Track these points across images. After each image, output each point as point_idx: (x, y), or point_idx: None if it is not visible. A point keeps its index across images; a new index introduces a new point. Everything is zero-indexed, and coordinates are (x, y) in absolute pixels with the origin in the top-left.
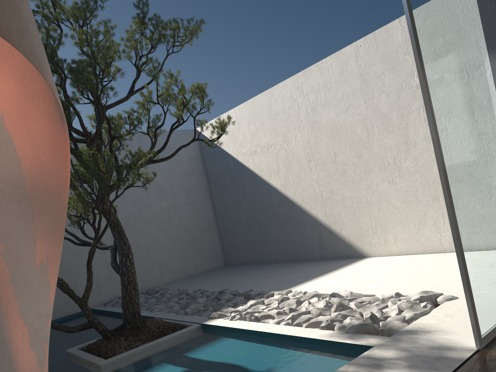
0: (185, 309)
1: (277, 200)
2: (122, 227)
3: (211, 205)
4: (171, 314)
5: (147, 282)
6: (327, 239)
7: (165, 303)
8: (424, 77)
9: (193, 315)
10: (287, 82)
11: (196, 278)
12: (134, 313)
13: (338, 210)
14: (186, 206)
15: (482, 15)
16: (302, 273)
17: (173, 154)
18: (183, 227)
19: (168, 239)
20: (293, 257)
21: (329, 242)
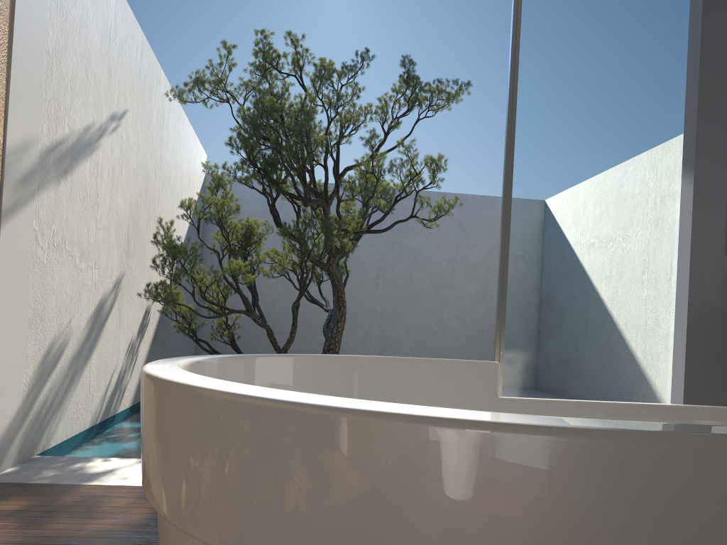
0: None
1: None
2: (343, 293)
3: None
4: None
5: None
6: None
7: None
8: (508, 193)
9: None
10: None
11: None
12: None
13: None
14: None
15: (685, 121)
16: None
17: (388, 228)
18: (488, 323)
19: (464, 331)
20: None
21: None
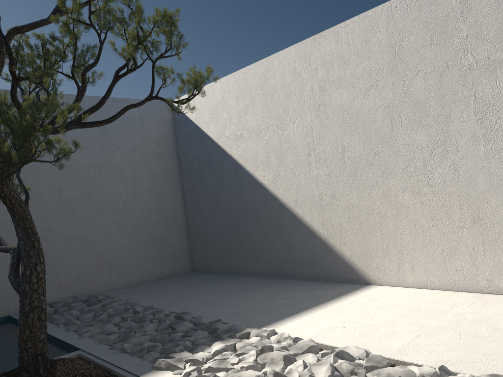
0: (124, 341)
1: (263, 199)
2: (32, 222)
3: (181, 196)
4: (103, 347)
5: (90, 285)
6: (322, 255)
7: (102, 323)
8: None
9: (133, 356)
10: (291, 50)
11: (153, 285)
12: (36, 356)
13: (340, 220)
14: (149, 195)
15: None
16: (288, 299)
17: (115, 117)
18: (144, 221)
19: (123, 233)
20: (275, 272)
21: (323, 259)
